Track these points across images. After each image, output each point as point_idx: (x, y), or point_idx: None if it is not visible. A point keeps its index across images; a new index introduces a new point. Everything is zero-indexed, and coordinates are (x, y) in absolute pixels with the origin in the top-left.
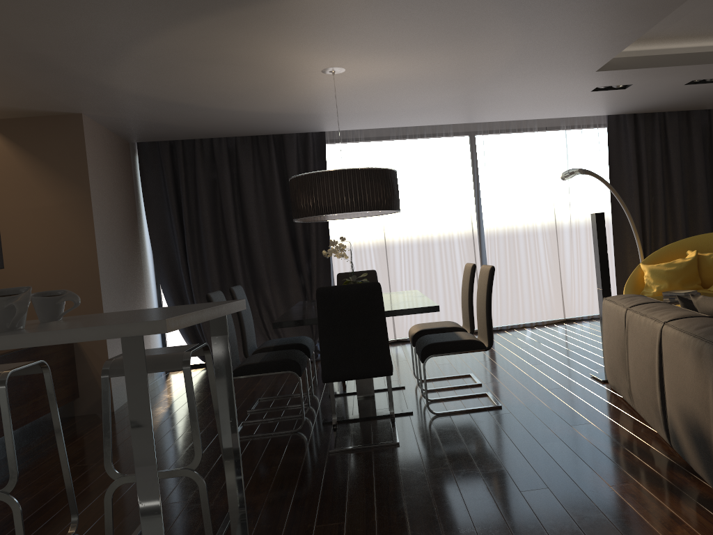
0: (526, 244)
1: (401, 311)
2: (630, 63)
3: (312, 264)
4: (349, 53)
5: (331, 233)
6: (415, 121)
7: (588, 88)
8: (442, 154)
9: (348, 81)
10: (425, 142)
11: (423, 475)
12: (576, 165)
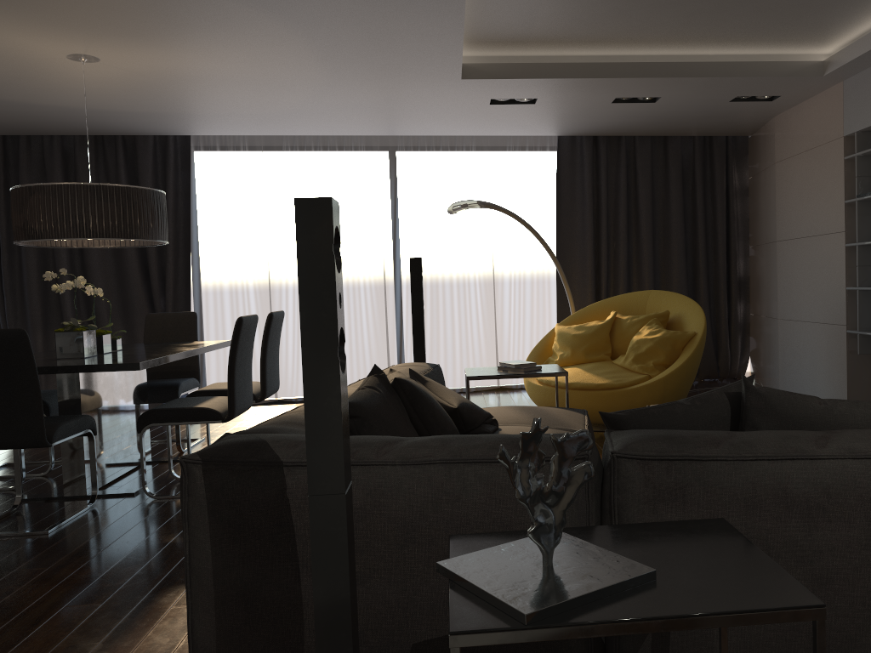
0: (453, 290)
1: (89, 366)
2: (507, 71)
3: (166, 300)
4: (74, 36)
5: (199, 263)
6: (293, 129)
7: (480, 99)
8: (349, 173)
9: (124, 72)
10: (329, 156)
11: (2, 576)
12: (526, 196)
